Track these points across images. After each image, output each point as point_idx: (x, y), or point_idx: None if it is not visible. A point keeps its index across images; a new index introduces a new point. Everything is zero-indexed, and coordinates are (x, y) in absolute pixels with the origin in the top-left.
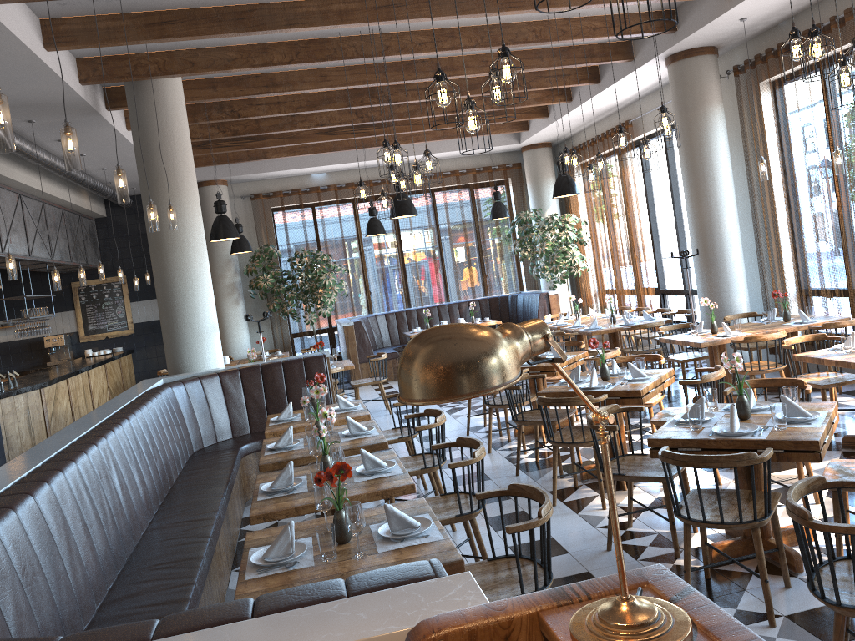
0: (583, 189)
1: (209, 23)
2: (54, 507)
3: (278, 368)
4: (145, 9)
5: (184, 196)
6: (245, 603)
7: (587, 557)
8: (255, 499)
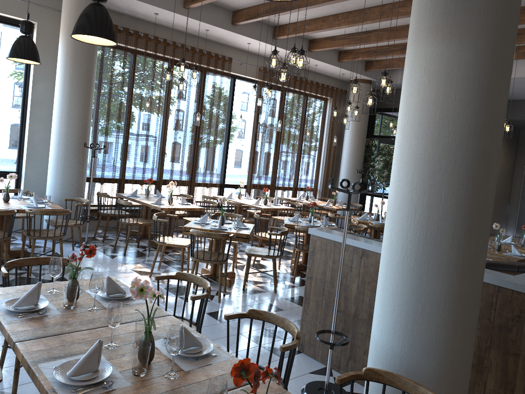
0: None
1: None
2: None
3: None
4: None
5: None
6: None
7: None
8: None
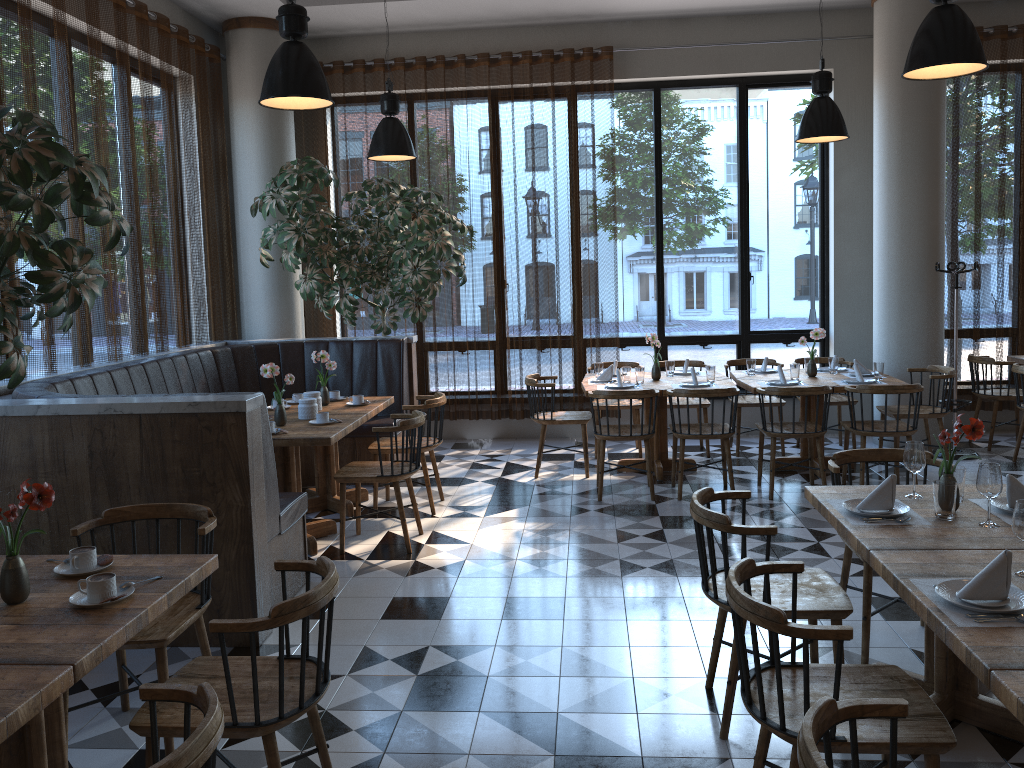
0: None
1: None
2: None
3: None
4: None
5: None
6: None
7: None
8: None
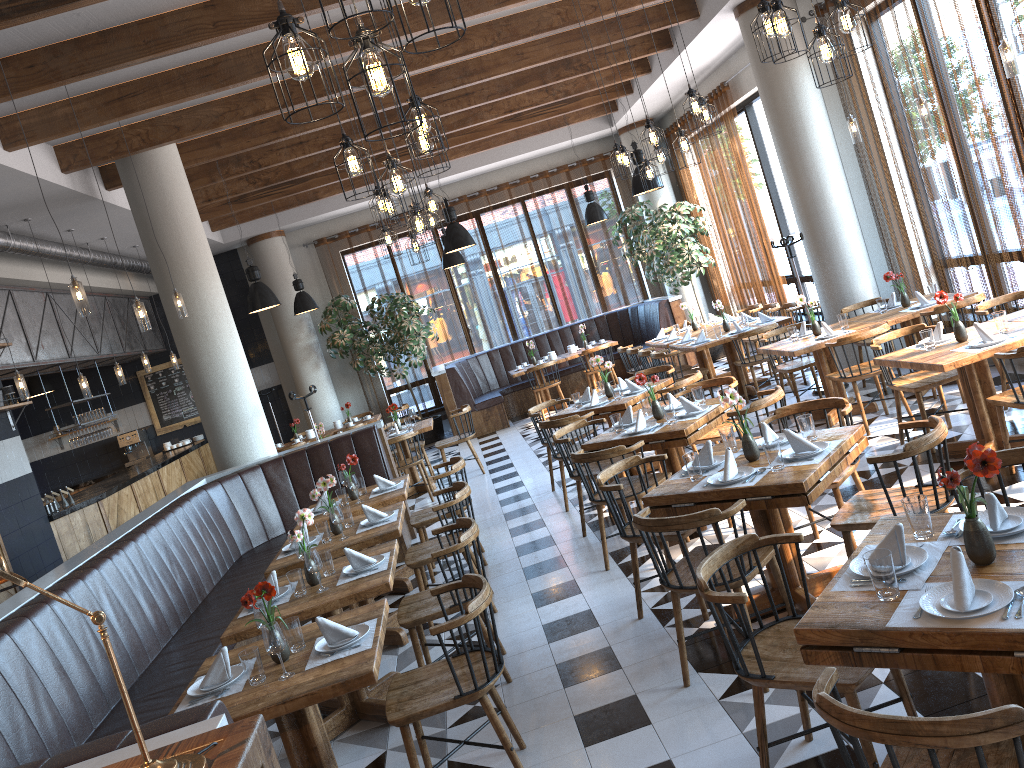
0: (694, 169)
1: (172, 88)
2: (13, 657)
3: (325, 449)
4: (101, 87)
5: (199, 274)
6: (35, 764)
7: (615, 630)
8: (237, 616)
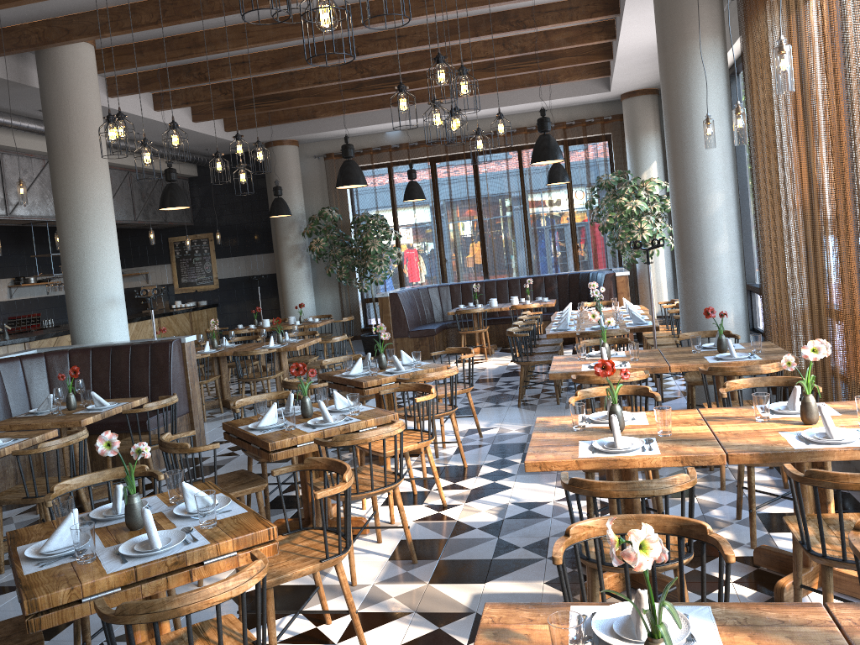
0: None
1: None
2: None
3: (126, 350)
4: None
5: (80, 168)
6: None
7: None
8: None
